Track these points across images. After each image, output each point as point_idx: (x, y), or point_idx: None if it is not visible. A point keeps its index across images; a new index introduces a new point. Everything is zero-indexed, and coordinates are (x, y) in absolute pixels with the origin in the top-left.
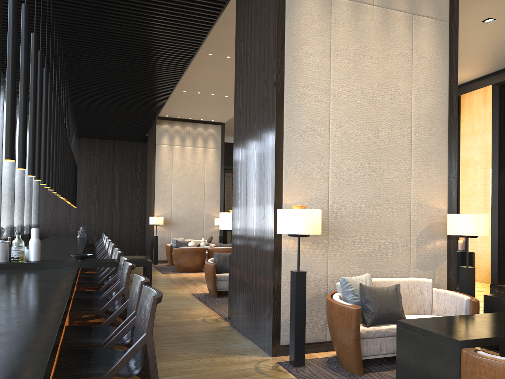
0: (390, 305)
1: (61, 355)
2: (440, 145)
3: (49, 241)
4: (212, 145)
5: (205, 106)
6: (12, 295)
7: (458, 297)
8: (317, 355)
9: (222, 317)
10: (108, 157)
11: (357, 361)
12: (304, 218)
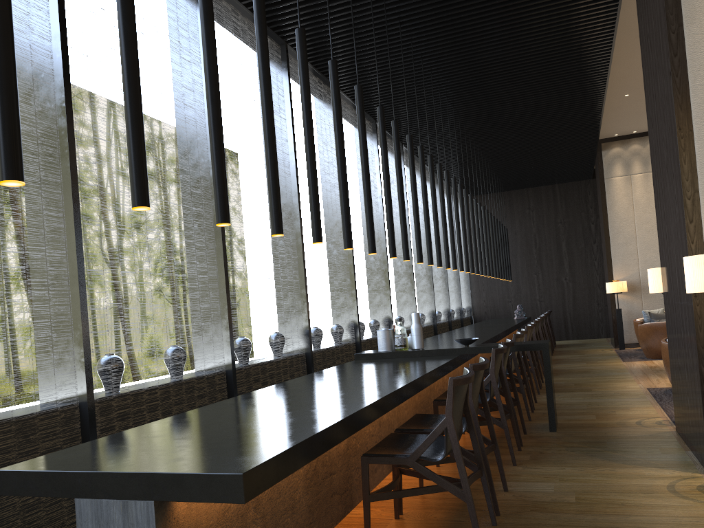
0: None
1: (387, 438)
2: None
3: (475, 325)
4: None
5: None
6: (363, 381)
7: None
8: None
9: (671, 419)
10: (548, 209)
11: None
12: None
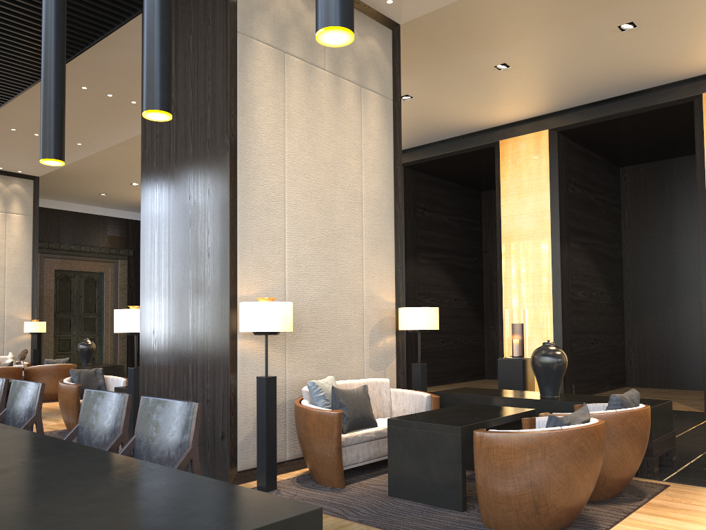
0: (363, 408)
1: None
2: (388, 233)
3: None
4: (18, 209)
5: (15, 150)
6: None
7: (417, 395)
8: (280, 477)
9: None
10: None
11: (340, 472)
12: (279, 312)
